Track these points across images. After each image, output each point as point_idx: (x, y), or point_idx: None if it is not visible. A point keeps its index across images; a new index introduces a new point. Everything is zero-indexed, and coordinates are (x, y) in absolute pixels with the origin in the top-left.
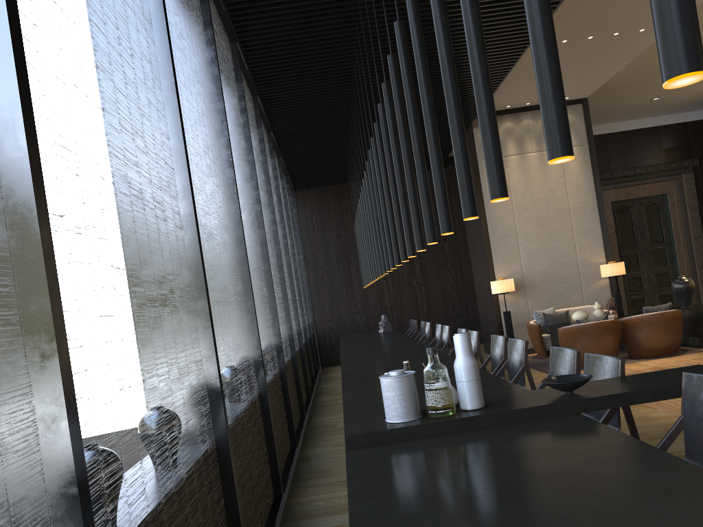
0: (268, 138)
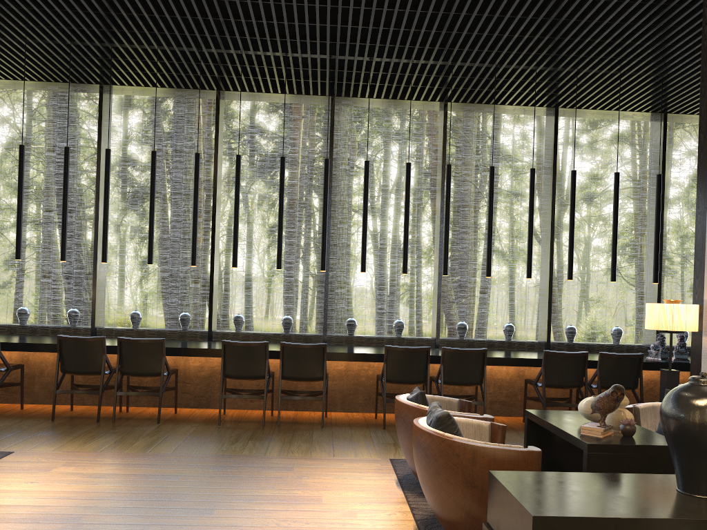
0: (443, 110)
